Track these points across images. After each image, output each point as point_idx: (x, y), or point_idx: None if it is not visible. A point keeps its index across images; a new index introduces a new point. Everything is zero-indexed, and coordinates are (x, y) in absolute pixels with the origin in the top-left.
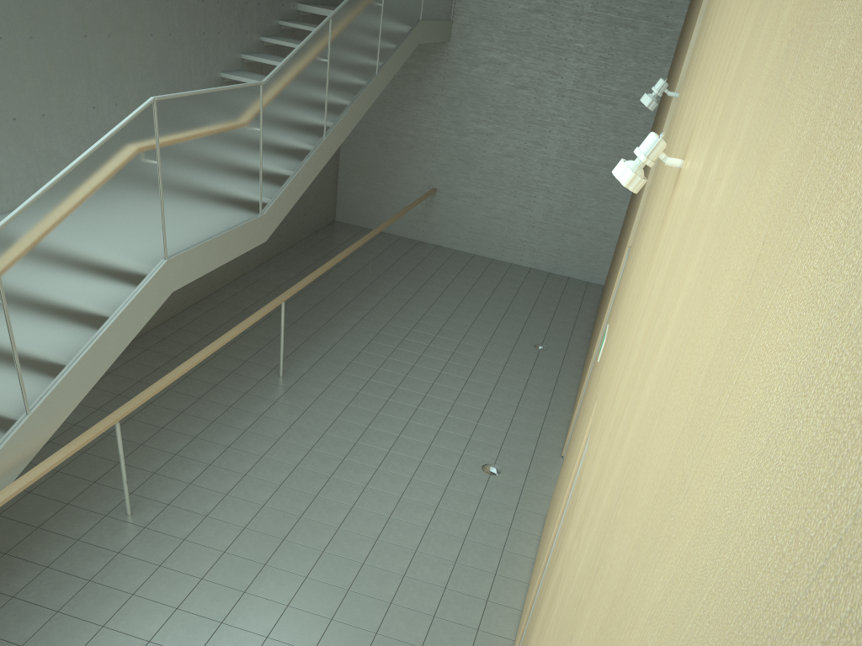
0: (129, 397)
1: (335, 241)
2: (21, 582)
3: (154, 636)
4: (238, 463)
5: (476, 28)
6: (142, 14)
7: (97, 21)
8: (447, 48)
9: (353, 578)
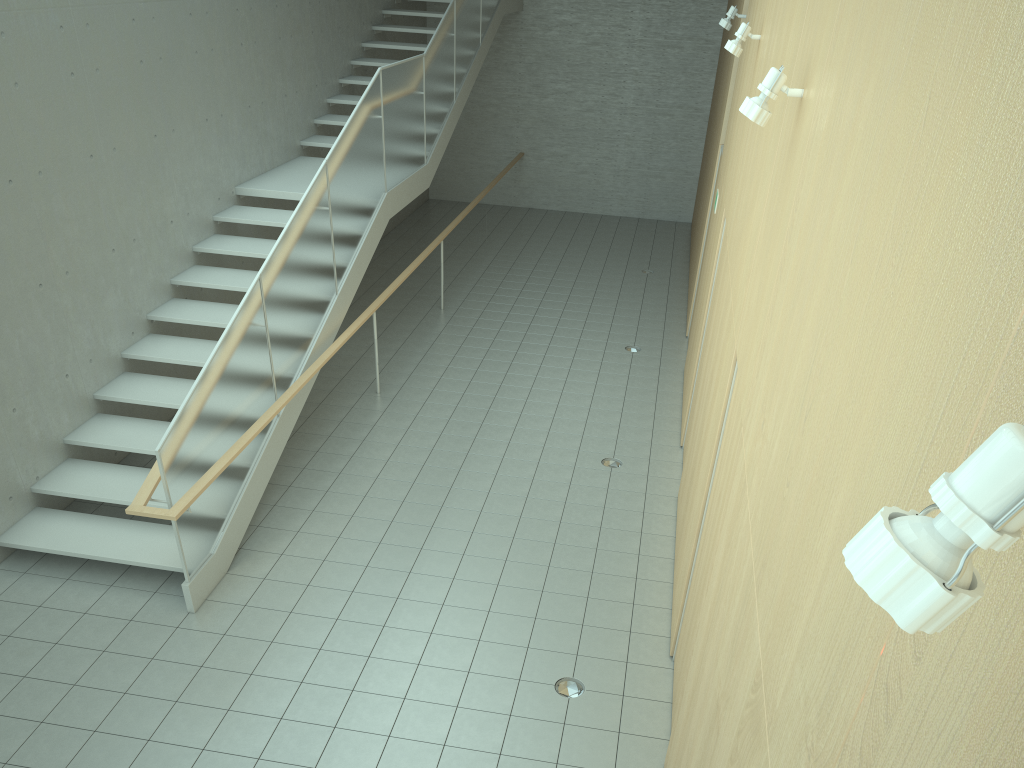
0: None
1: (437, 214)
2: (329, 429)
3: (434, 446)
4: (439, 360)
5: None
6: (307, 16)
7: (285, 25)
8: (521, 17)
9: (554, 411)
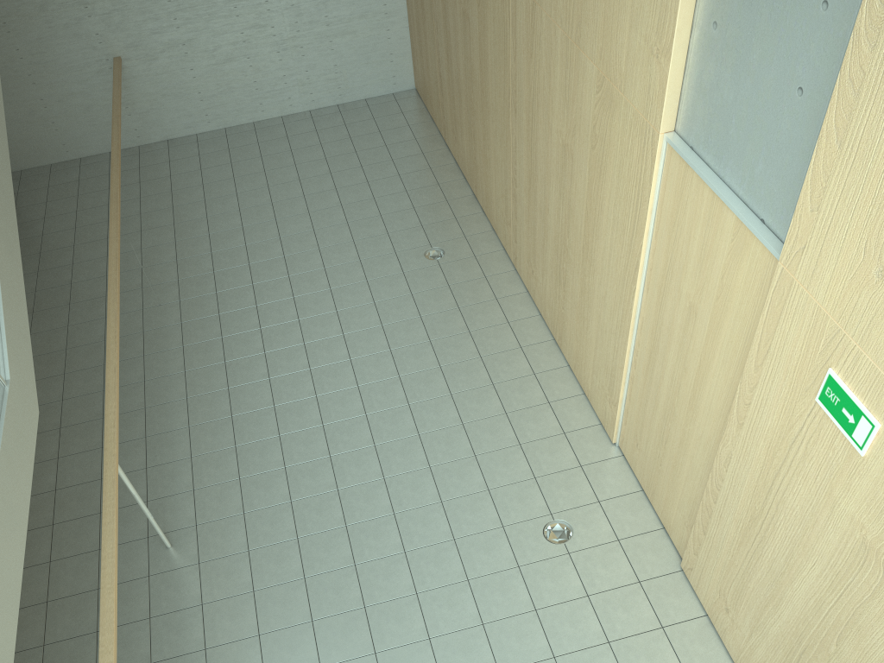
0: None
1: (32, 217)
2: None
3: None
4: None
5: None
6: None
7: None
8: None
9: None
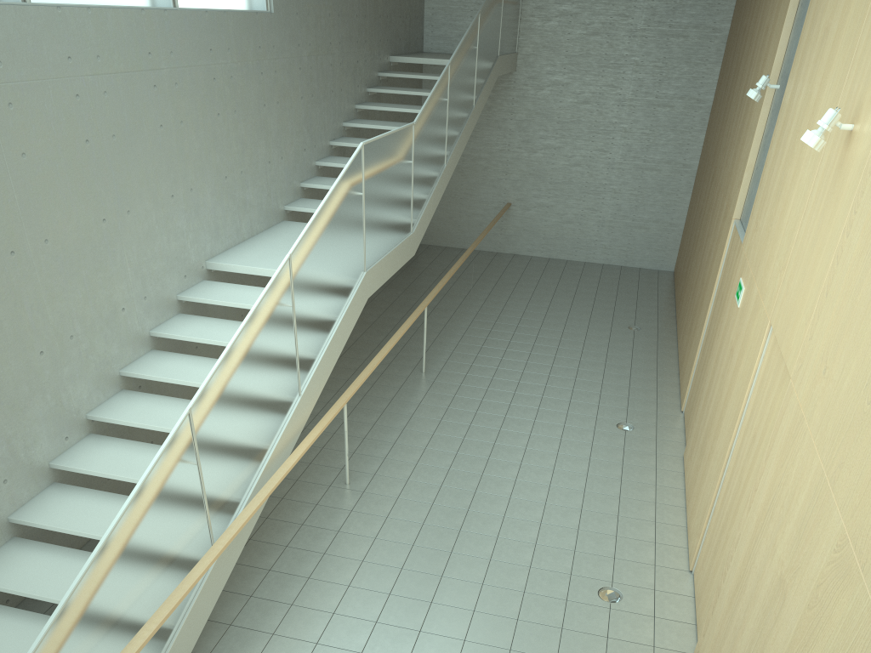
0: None
1: (425, 261)
2: (288, 536)
3: (404, 564)
4: (416, 439)
5: (540, 56)
6: (296, 82)
7: (270, 92)
8: (514, 77)
9: (541, 514)
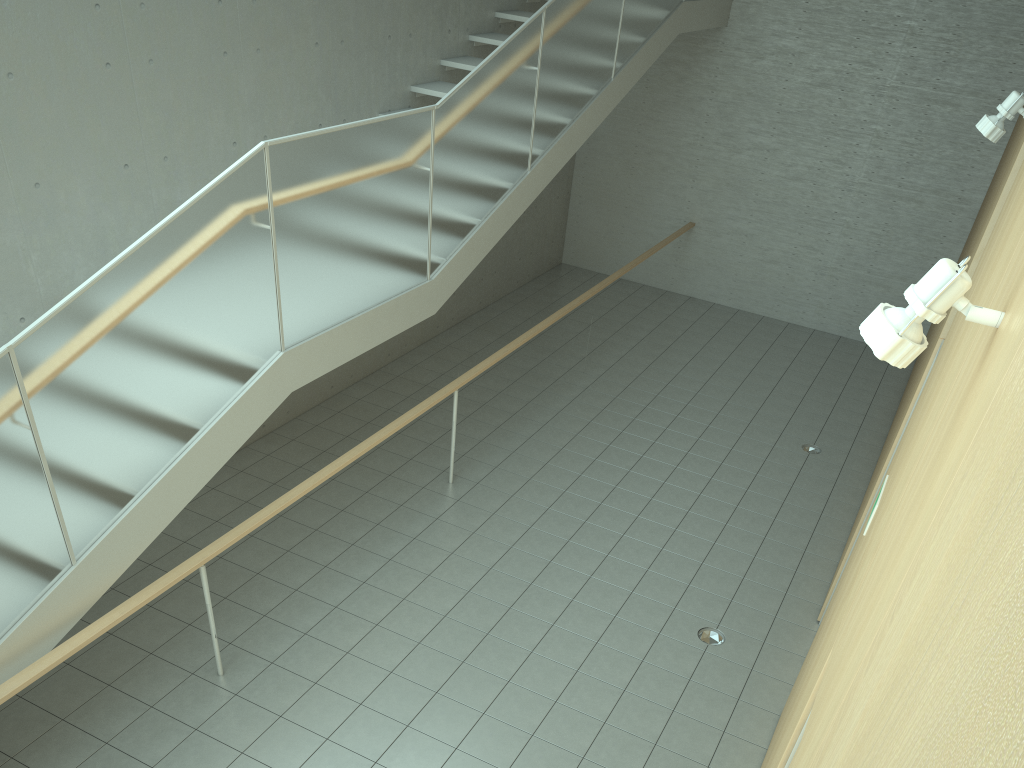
0: (257, 506)
1: (556, 292)
2: (71, 762)
3: None
4: (371, 606)
5: (765, 6)
6: (305, 19)
7: (241, 32)
8: (722, 35)
9: None
